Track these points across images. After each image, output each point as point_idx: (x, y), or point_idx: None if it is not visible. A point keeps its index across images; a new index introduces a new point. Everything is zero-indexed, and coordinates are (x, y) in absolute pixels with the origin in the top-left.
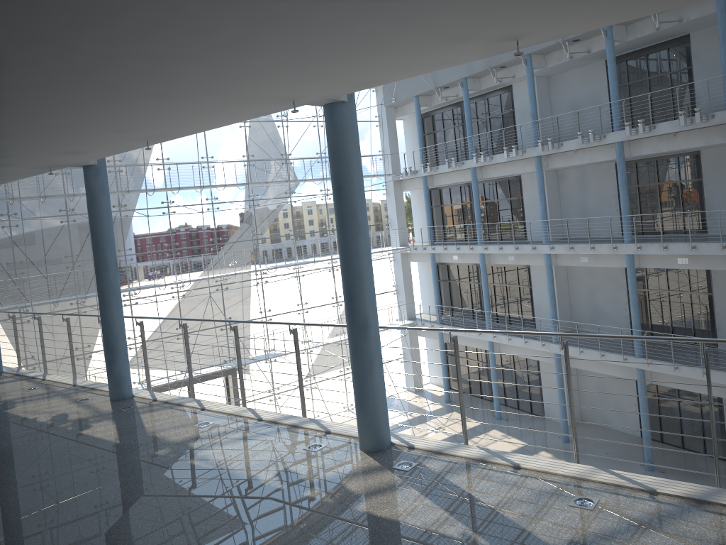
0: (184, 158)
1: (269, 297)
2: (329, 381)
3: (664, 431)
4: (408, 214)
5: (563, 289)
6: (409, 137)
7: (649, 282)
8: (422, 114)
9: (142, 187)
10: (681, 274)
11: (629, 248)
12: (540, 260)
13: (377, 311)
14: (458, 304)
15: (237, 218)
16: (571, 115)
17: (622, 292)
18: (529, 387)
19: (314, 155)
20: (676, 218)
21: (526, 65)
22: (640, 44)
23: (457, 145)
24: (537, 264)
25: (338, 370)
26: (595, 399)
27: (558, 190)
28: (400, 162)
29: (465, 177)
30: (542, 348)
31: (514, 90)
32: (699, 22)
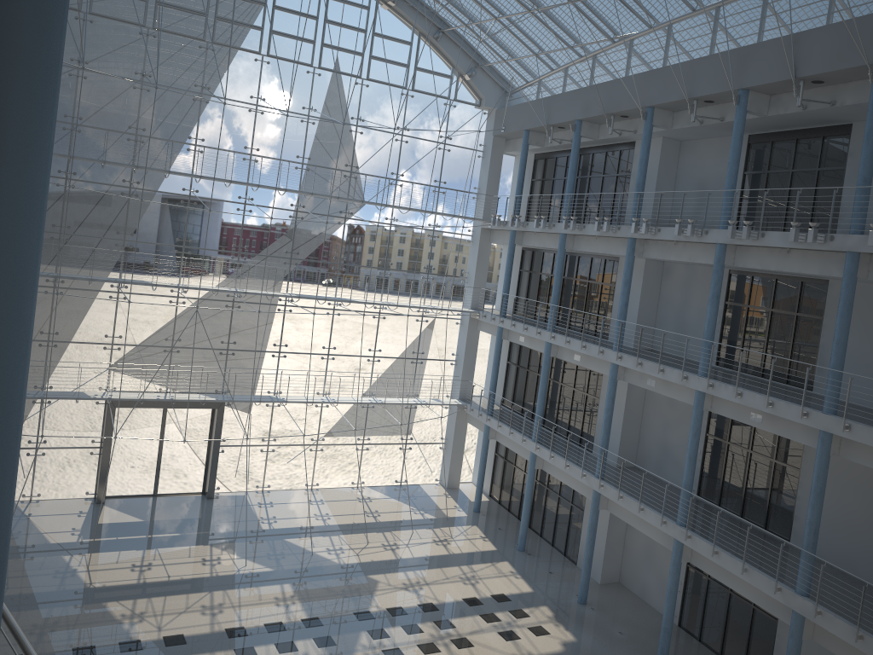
0: (223, 143)
1: (289, 330)
2: (341, 447)
3: (705, 627)
4: (494, 273)
5: (635, 413)
6: (517, 179)
7: (732, 433)
8: (535, 154)
9: (164, 166)
10: (771, 434)
11: (701, 383)
12: (608, 369)
13: (424, 380)
14: (520, 396)
15: (272, 228)
16: (694, 196)
17: (700, 436)
18: (569, 521)
19: (388, 175)
20: (781, 360)
21: (645, 120)
22: (789, 123)
23: (563, 201)
24: (603, 373)
25: (356, 437)
26: (640, 561)
27: (659, 287)
28: (499, 207)
29: (555, 244)
30: (582, 479)
31: (636, 149)
32: (860, 110)
